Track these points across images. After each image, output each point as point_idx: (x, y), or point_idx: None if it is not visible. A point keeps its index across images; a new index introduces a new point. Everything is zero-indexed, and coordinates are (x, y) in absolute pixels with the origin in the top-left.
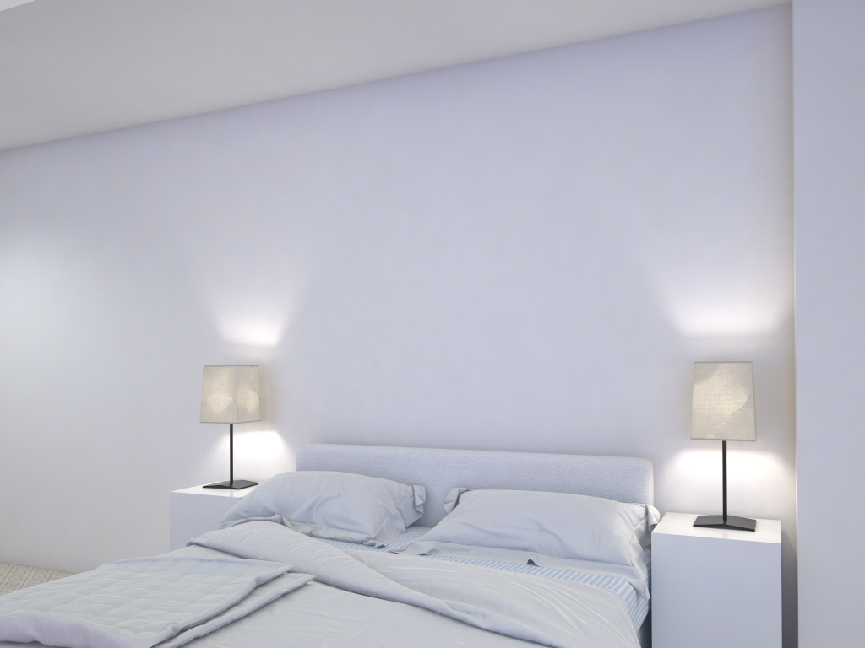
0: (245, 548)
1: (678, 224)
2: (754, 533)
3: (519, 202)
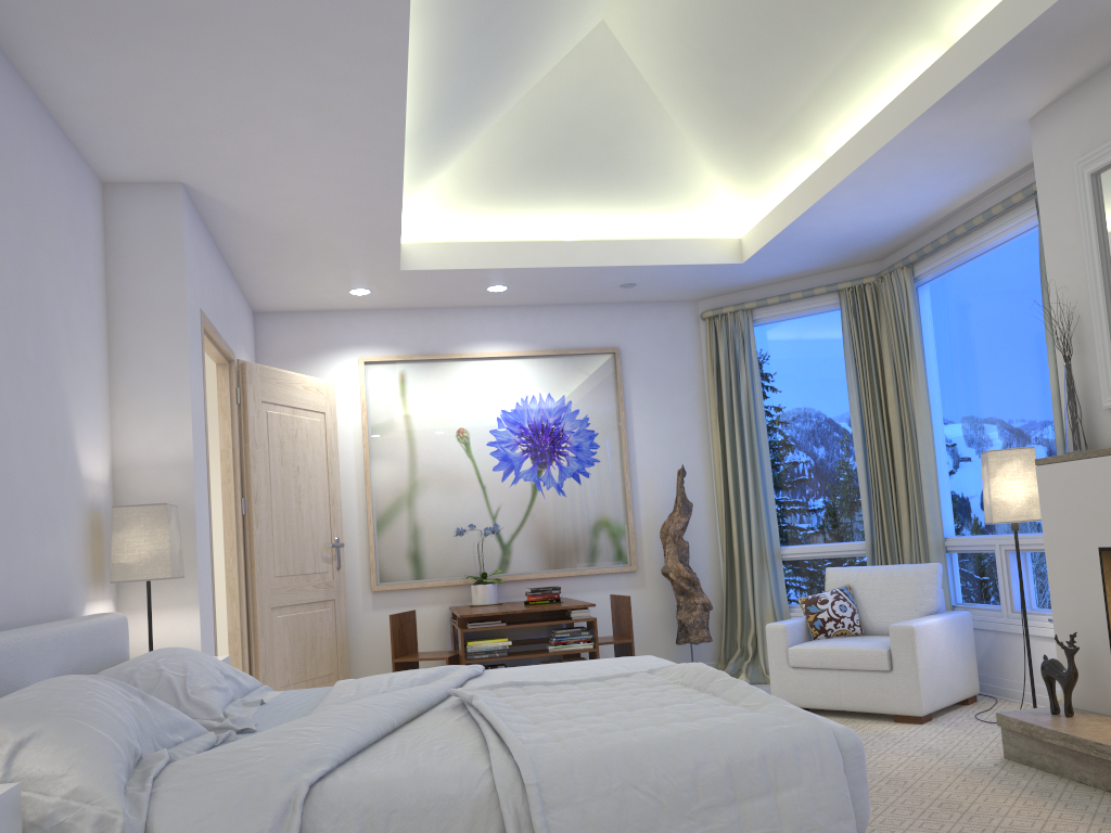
0: (367, 730)
1: (77, 354)
2: None
3: (4, 255)
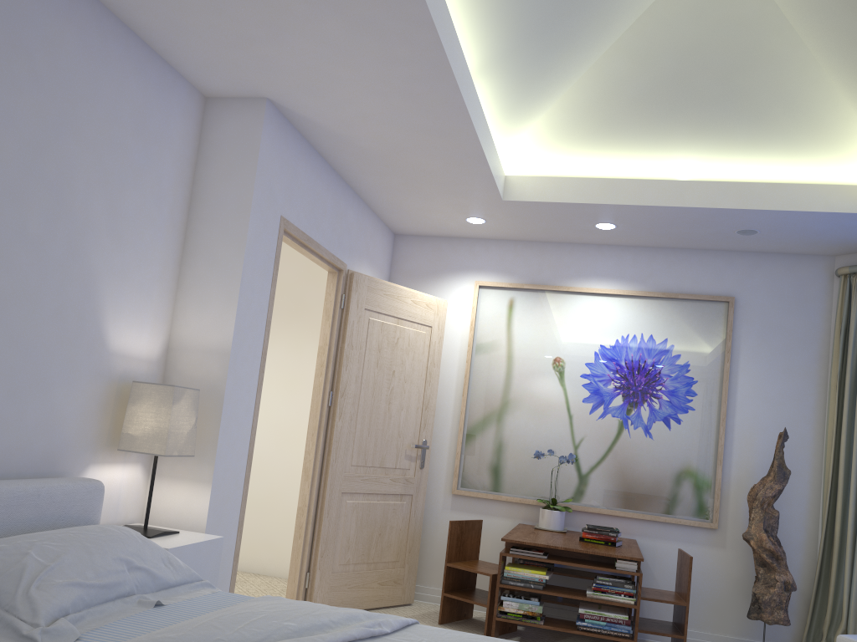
0: None
1: (124, 240)
2: (187, 534)
3: (0, 133)
